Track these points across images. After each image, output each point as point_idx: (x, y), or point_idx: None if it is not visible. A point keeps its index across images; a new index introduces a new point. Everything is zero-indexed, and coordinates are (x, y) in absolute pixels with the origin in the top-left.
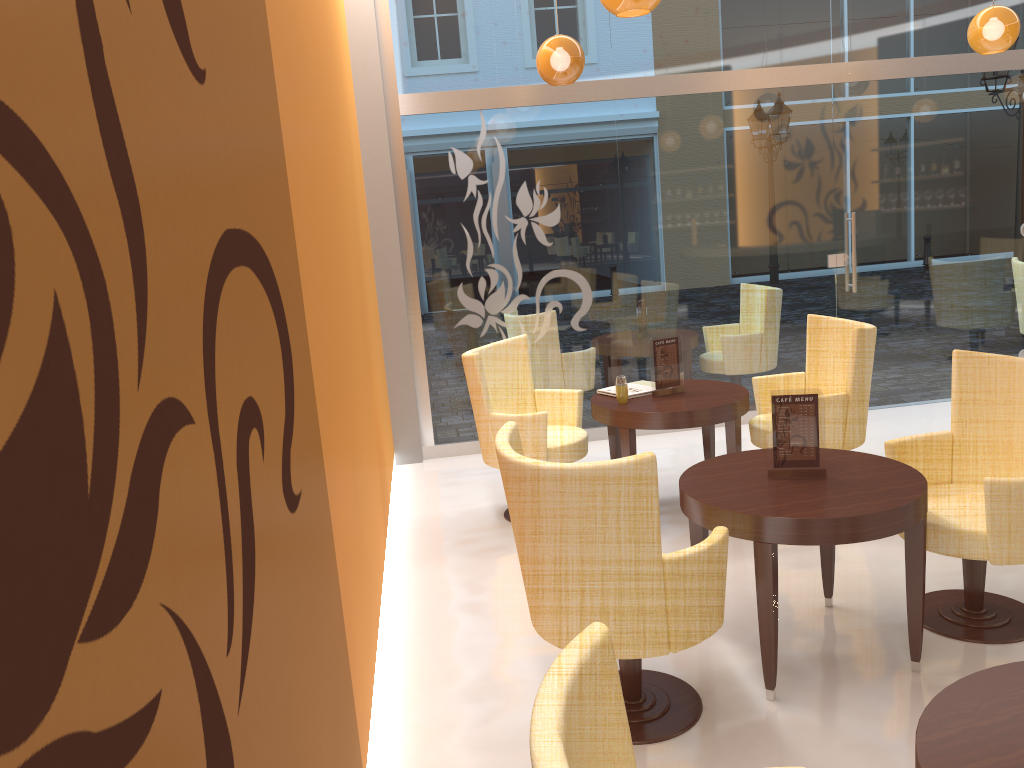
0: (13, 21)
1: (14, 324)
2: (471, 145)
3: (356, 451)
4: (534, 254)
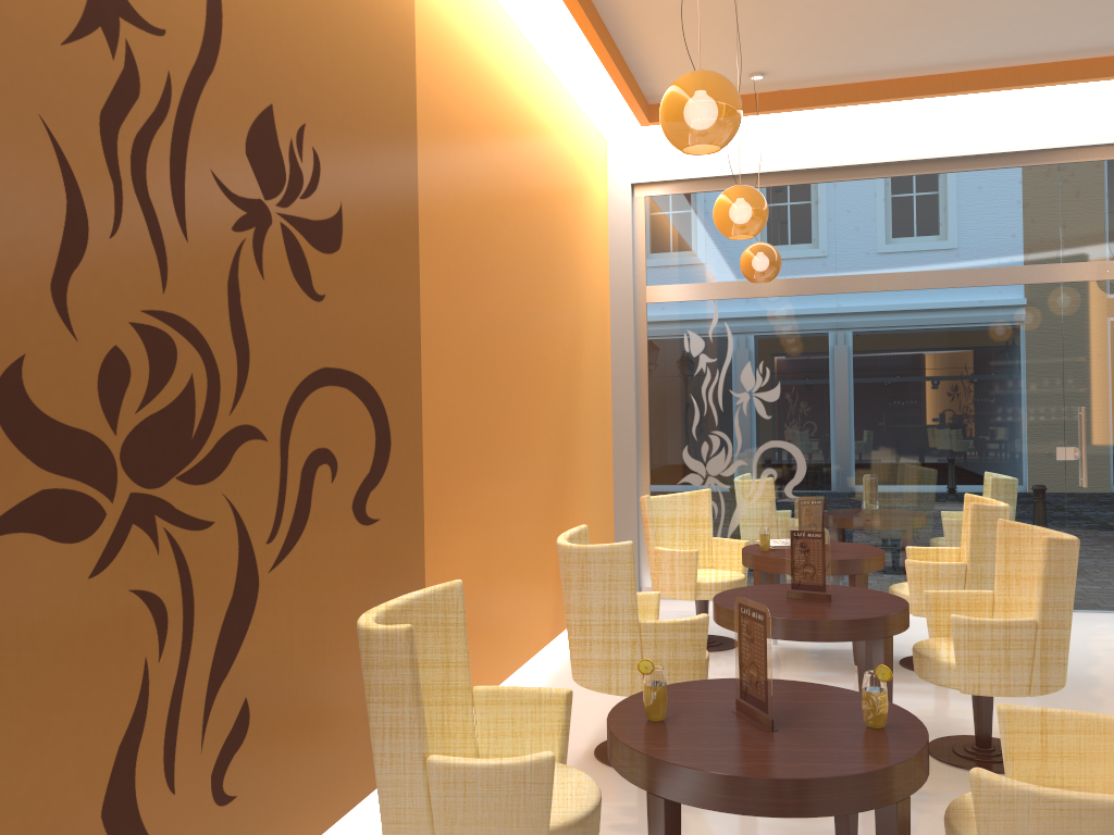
0: (193, 294)
1: (172, 379)
2: (704, 328)
3: (498, 542)
4: (753, 425)
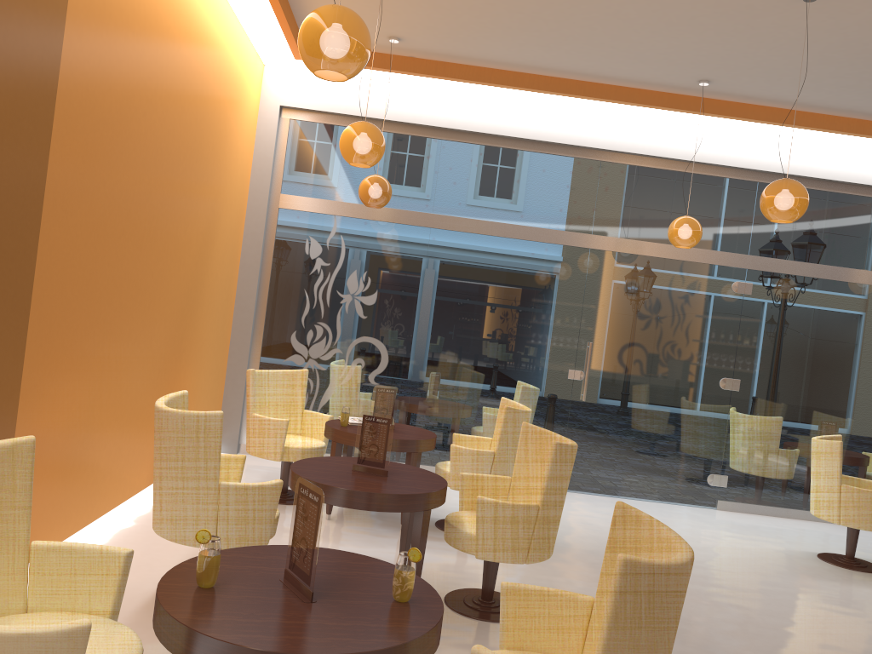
0: None
1: None
2: (323, 237)
3: (105, 396)
4: (352, 322)
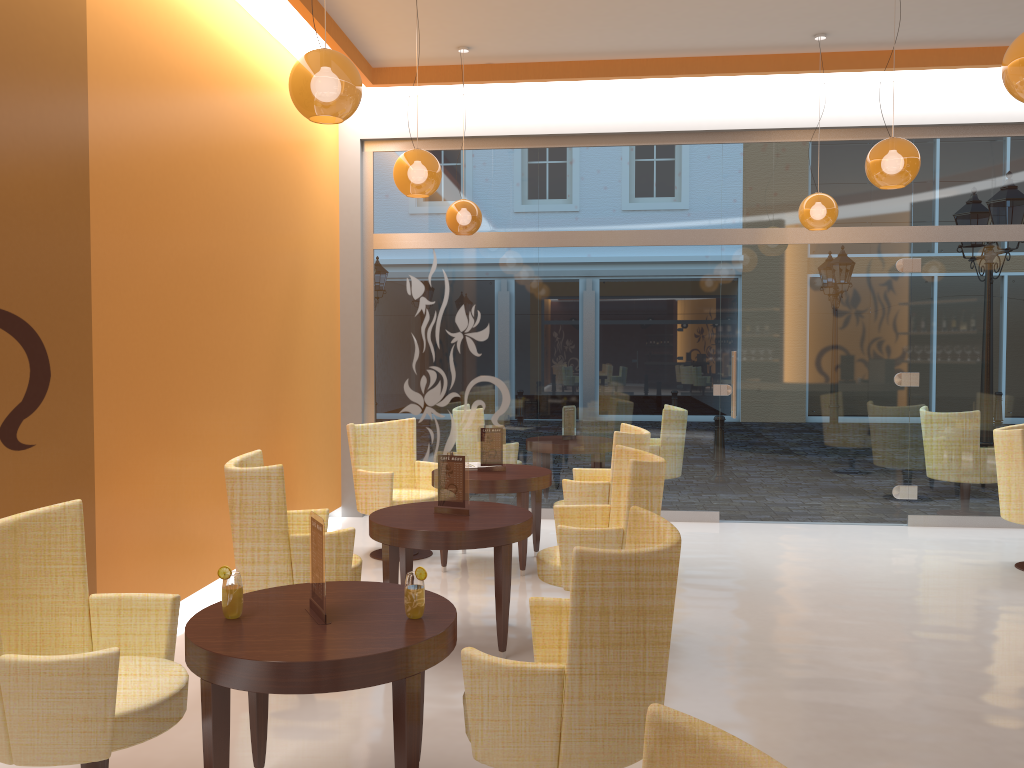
0: None
1: None
2: (424, 274)
3: (191, 465)
4: (466, 361)
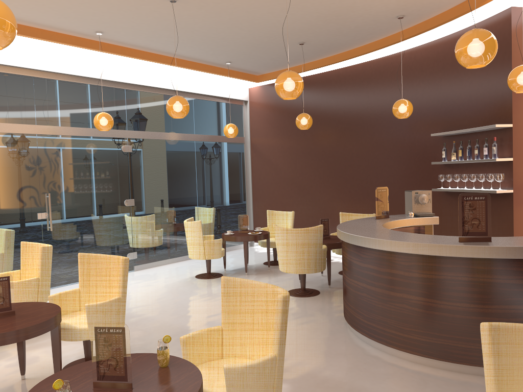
0: None
1: None
2: None
3: None
4: None
